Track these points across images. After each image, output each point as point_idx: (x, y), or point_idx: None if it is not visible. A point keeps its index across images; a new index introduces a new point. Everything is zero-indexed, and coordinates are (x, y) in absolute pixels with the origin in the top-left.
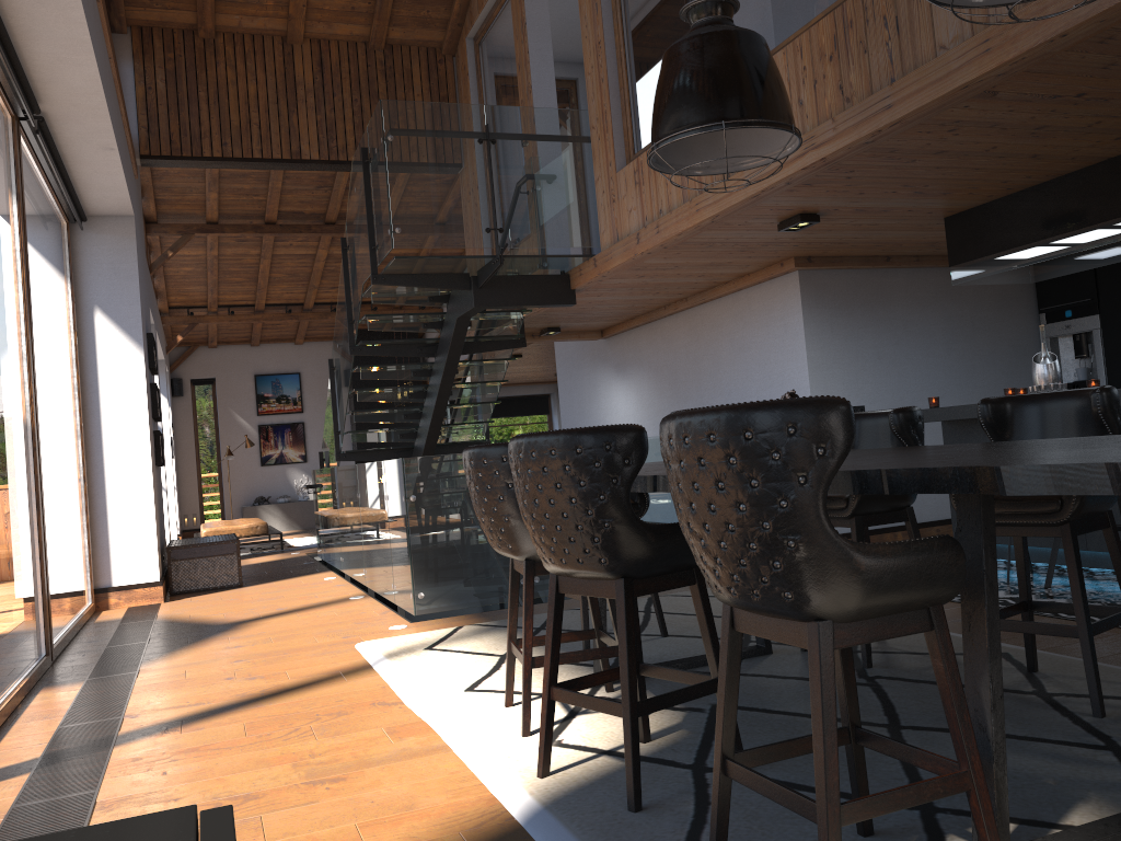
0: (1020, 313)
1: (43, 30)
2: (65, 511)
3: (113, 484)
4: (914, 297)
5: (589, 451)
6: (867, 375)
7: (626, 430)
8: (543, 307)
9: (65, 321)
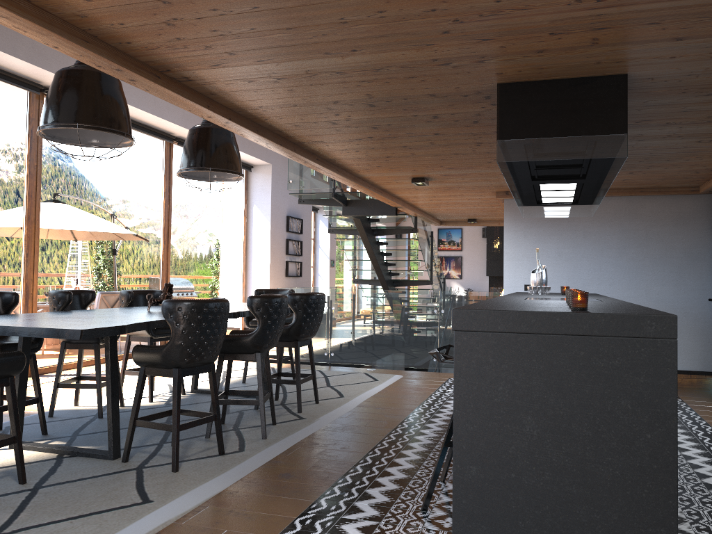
0: (696, 229)
1: (139, 115)
2: (210, 293)
3: (254, 283)
4: (595, 216)
5: (50, 298)
6: (548, 265)
7: (60, 292)
8: (381, 215)
9: (233, 213)
